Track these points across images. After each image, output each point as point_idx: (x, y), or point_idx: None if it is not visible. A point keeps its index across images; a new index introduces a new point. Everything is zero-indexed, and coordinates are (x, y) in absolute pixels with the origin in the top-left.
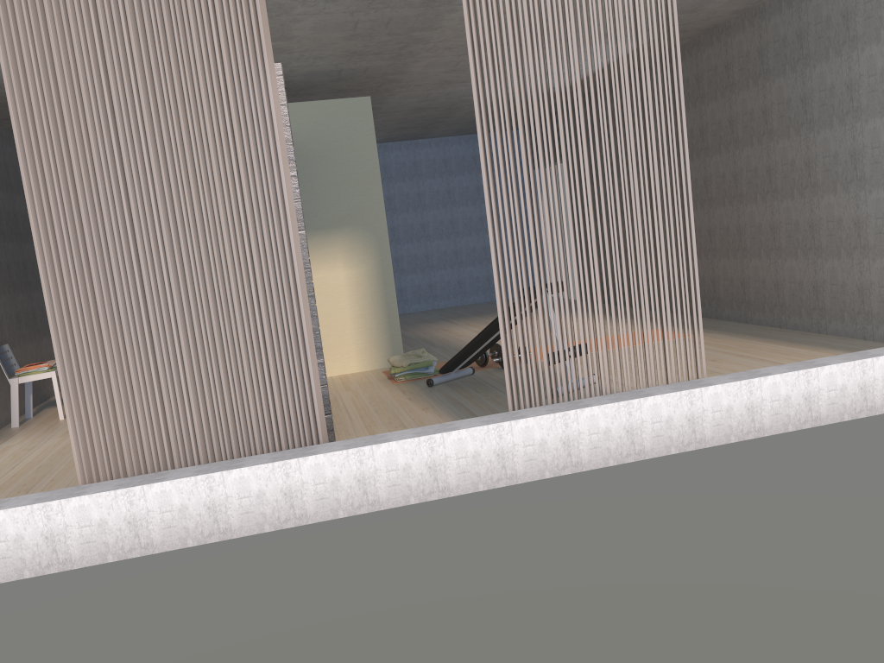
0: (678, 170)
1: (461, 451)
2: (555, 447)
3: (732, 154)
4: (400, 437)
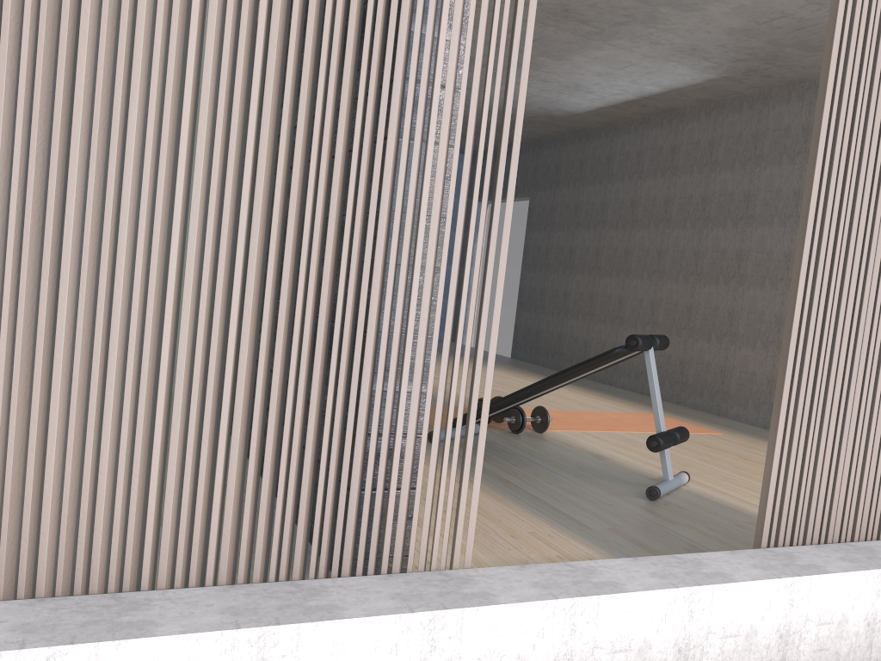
0: (700, 236)
1: (732, 623)
2: (856, 631)
3: (790, 231)
4: (634, 580)
